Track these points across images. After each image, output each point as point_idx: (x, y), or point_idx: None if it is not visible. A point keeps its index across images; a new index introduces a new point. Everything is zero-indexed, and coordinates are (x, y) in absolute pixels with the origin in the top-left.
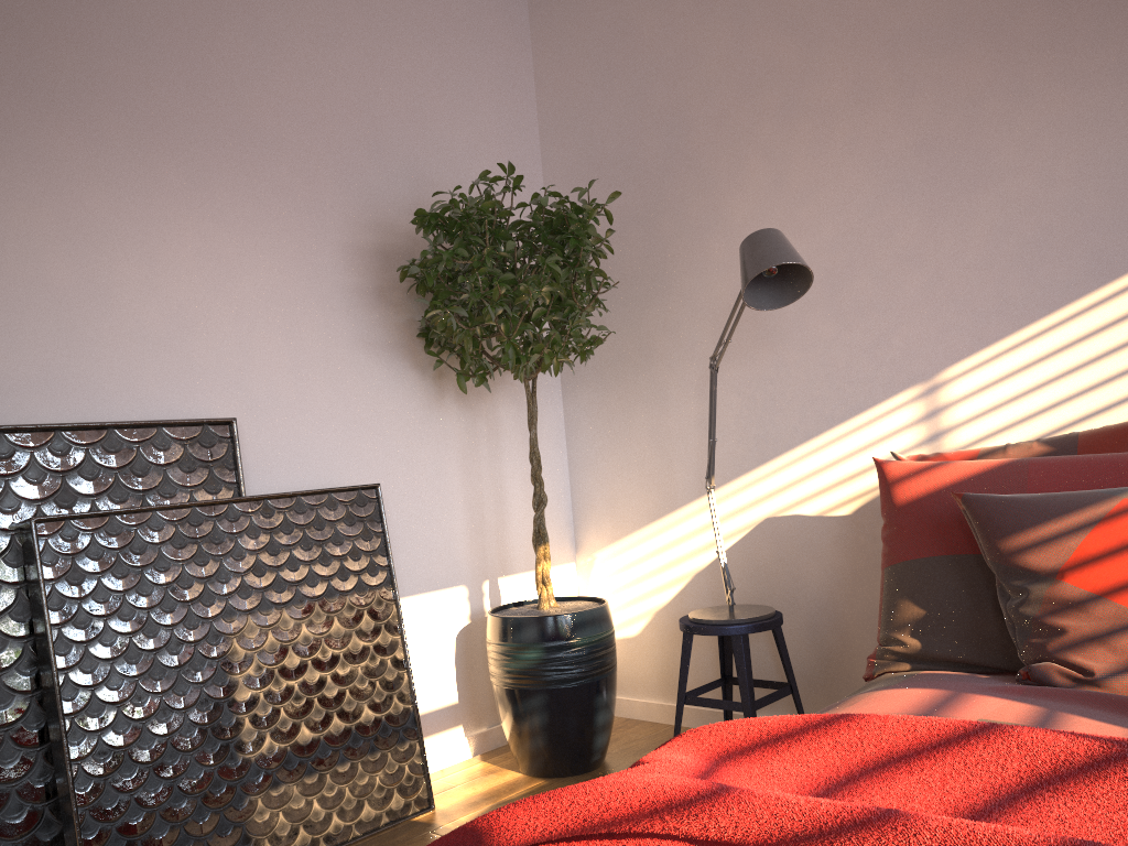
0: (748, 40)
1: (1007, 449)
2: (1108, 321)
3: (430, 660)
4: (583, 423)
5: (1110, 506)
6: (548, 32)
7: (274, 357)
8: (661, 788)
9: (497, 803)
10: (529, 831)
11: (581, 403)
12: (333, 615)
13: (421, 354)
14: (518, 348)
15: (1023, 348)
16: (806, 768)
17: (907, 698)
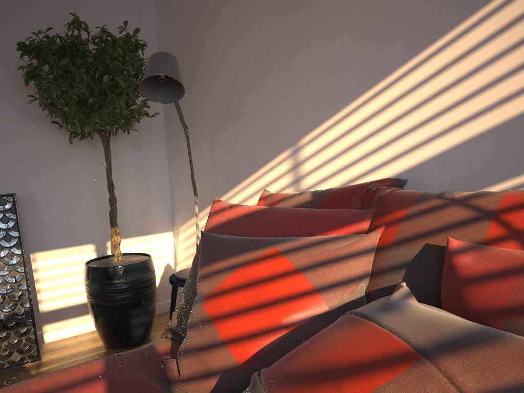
0: None
1: (296, 196)
2: (373, 112)
3: (69, 281)
4: (173, 158)
5: (261, 252)
6: None
7: None
8: None
9: (69, 361)
10: None
11: (172, 147)
12: None
13: None
14: (80, 121)
15: (334, 128)
16: None
17: (71, 376)
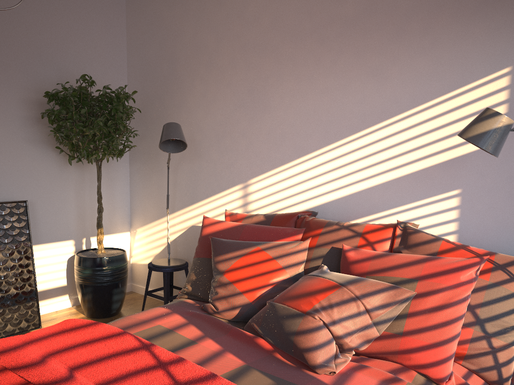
0: (199, 32)
1: (253, 217)
2: (299, 172)
3: (54, 268)
4: (135, 176)
5: (252, 249)
6: (132, 8)
7: None
8: None
9: None
10: None
11: (135, 168)
12: None
13: (58, 145)
14: (88, 151)
15: (274, 176)
16: (71, 340)
17: (154, 313)
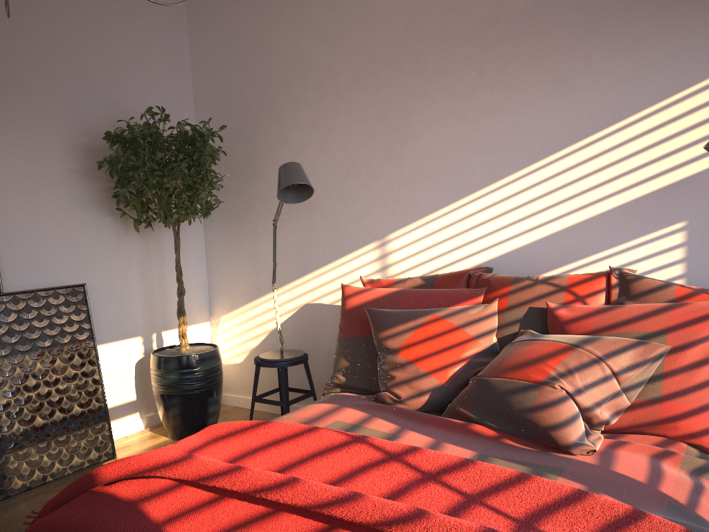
0: (301, 43)
1: (406, 281)
2: (460, 218)
3: (119, 377)
4: (214, 245)
5: (427, 318)
6: (197, 16)
7: (22, 211)
8: (162, 457)
9: None
10: (112, 475)
11: (213, 233)
12: (56, 356)
13: (114, 207)
14: (166, 211)
15: (424, 227)
16: (241, 445)
17: (318, 409)
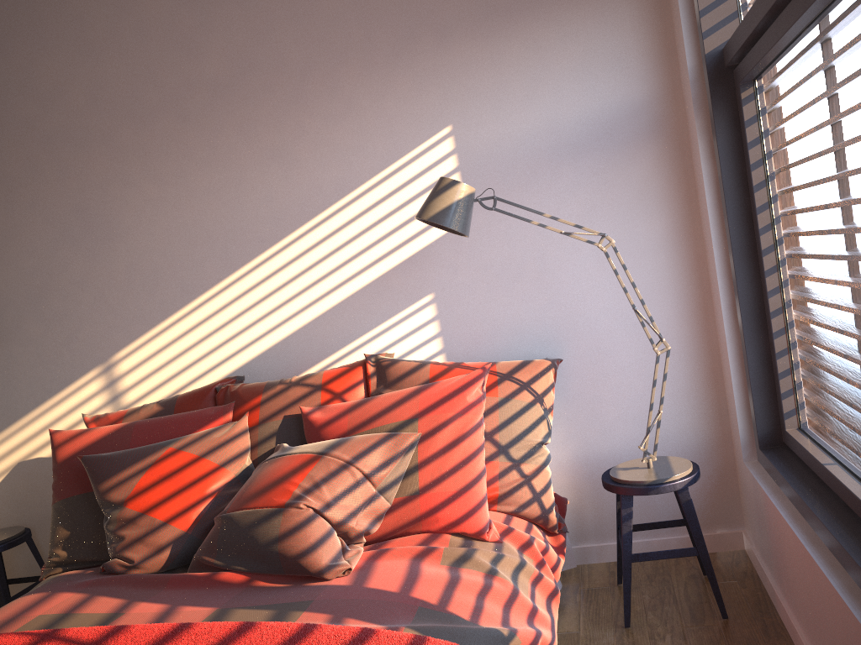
0: None
1: (140, 410)
2: (196, 323)
3: None
4: None
5: (161, 454)
6: None
7: None
8: None
9: None
10: None
11: None
12: None
13: None
14: None
15: (155, 340)
16: None
17: (18, 605)
